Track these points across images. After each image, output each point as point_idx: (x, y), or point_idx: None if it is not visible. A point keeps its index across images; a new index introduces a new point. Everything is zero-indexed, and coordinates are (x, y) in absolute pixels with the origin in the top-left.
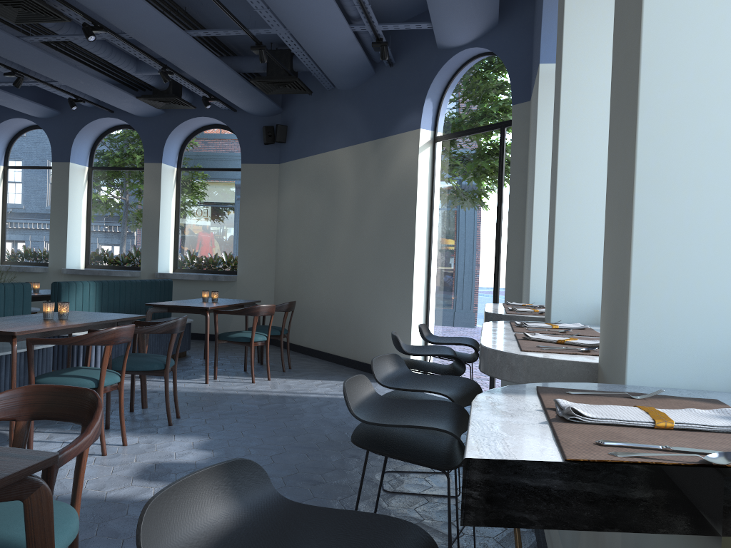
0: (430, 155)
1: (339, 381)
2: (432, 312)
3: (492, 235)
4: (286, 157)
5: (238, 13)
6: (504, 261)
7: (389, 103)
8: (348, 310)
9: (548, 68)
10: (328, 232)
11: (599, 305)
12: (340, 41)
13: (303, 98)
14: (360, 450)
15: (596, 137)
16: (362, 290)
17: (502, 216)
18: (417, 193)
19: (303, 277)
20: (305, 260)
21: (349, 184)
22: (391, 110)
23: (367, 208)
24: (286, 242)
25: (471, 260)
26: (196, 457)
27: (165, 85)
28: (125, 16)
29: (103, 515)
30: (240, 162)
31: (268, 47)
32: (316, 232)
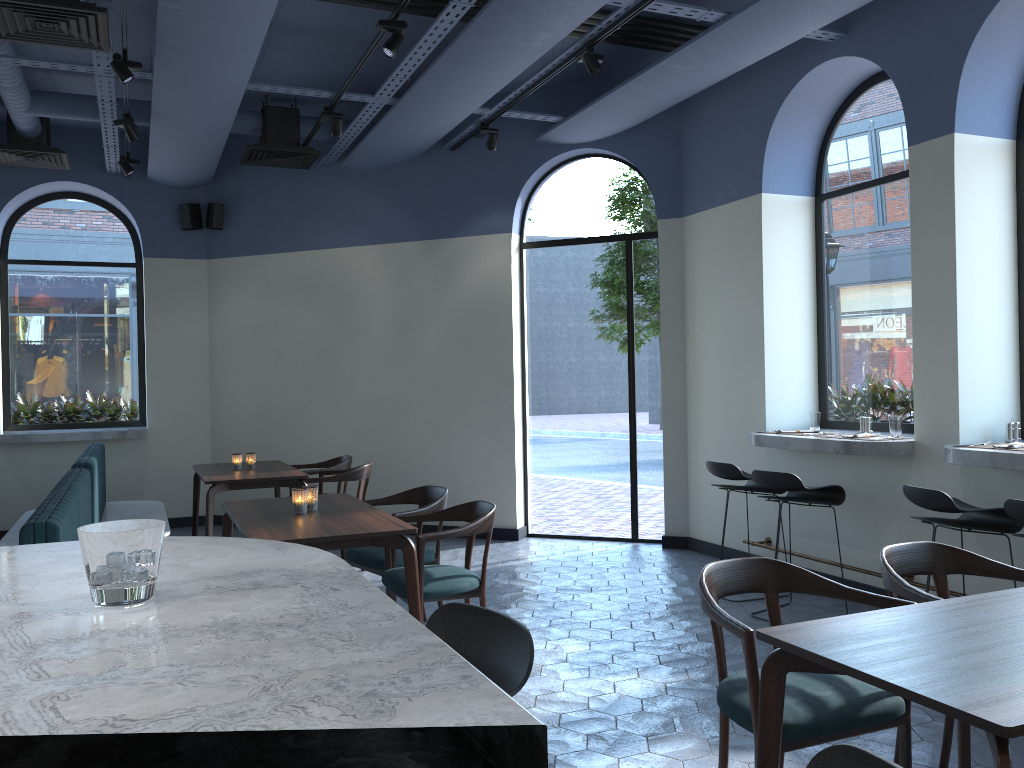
0: (518, 264)
1: (444, 550)
2: (533, 451)
3: (622, 359)
4: (226, 250)
5: (274, 59)
6: (641, 387)
7: (451, 195)
8: (391, 460)
9: (768, 198)
10: (336, 359)
11: (985, 425)
12: (451, 122)
13: (260, 169)
14: (679, 605)
15: (977, 289)
16: (417, 433)
17: (635, 337)
18: (513, 309)
19: (284, 422)
20: (287, 398)
21: (378, 295)
22: (456, 206)
23: (418, 327)
24: (237, 374)
25: (591, 387)
26: (576, 646)
27: (39, 130)
28: (217, 61)
29: (680, 707)
30: (119, 253)
31: (251, 99)
32: (309, 358)
